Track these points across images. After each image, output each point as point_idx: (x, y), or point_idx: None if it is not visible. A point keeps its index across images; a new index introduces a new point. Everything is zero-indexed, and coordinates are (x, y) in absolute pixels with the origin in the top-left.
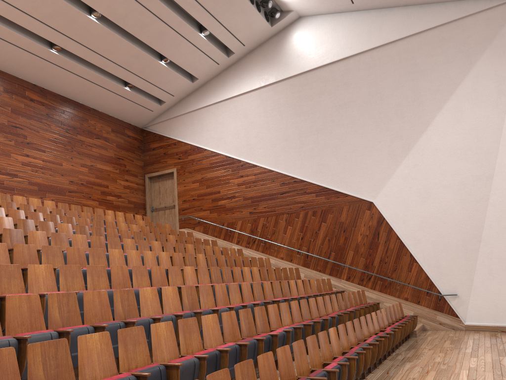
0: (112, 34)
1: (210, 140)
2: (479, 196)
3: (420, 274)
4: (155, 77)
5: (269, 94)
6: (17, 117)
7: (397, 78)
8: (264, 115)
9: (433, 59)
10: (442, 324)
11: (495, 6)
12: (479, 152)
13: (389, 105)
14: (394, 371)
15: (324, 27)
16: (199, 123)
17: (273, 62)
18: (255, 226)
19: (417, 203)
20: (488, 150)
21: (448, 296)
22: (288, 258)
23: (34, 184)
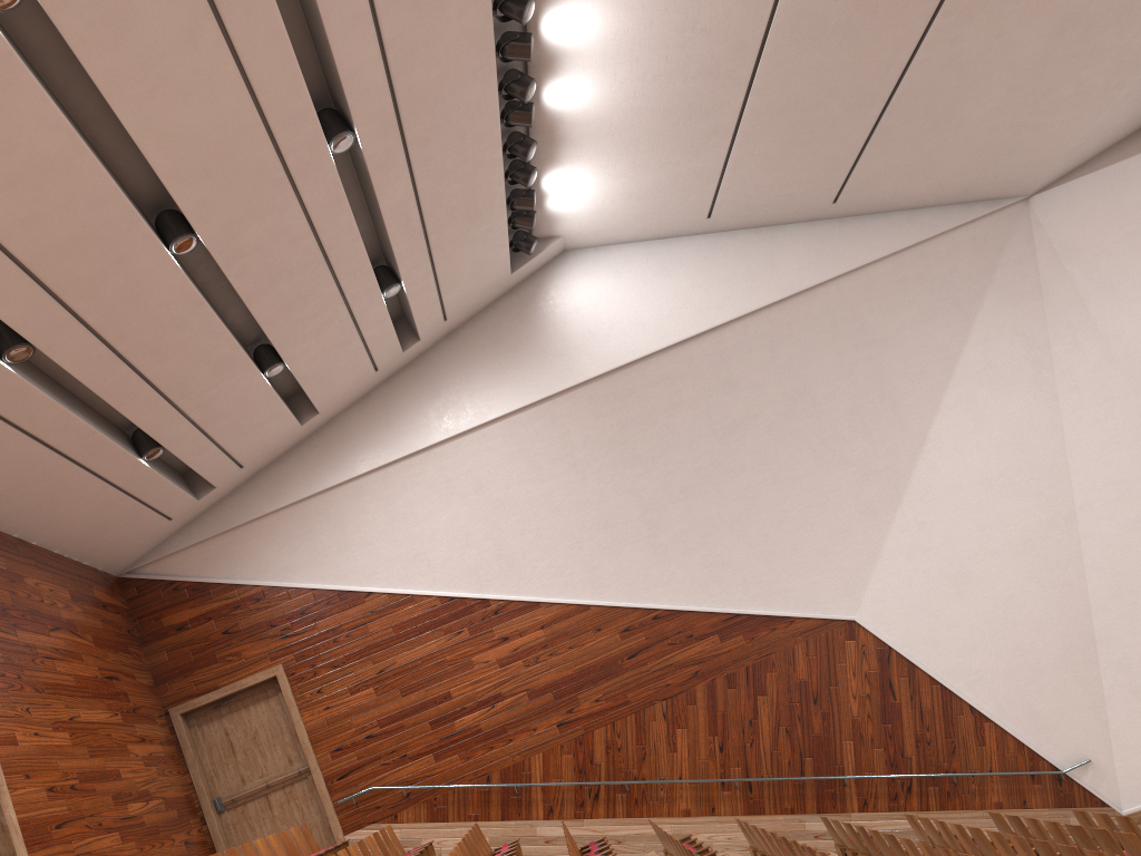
0: (197, 301)
1: (378, 565)
2: (1063, 557)
3: (1004, 744)
4: (229, 419)
5: (536, 427)
6: None
7: (836, 359)
8: (532, 476)
9: (896, 315)
10: None
11: (980, 217)
12: (1036, 475)
13: (834, 412)
14: None
15: (636, 269)
16: (332, 528)
17: (525, 353)
18: (586, 756)
19: (950, 598)
20: (1050, 468)
21: (1073, 769)
22: (704, 807)
23: None
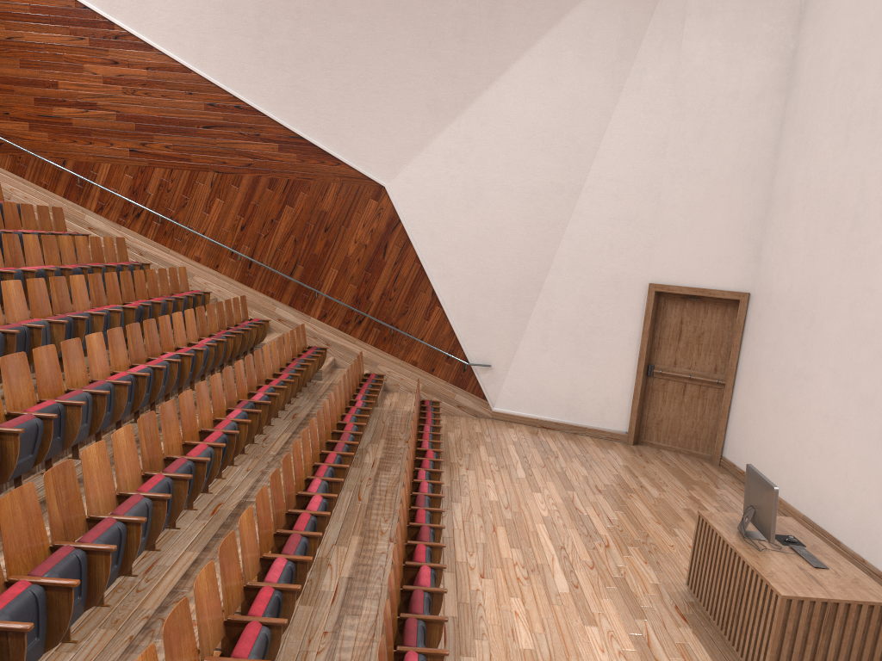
0: None
1: None
2: (554, 219)
3: (442, 327)
4: None
5: None
6: None
7: None
8: None
9: None
10: (461, 408)
11: None
12: (570, 145)
13: (446, 8)
14: (446, 527)
15: None
16: None
17: None
18: (142, 184)
19: (460, 207)
20: (584, 146)
21: (478, 366)
22: (212, 262)
23: None
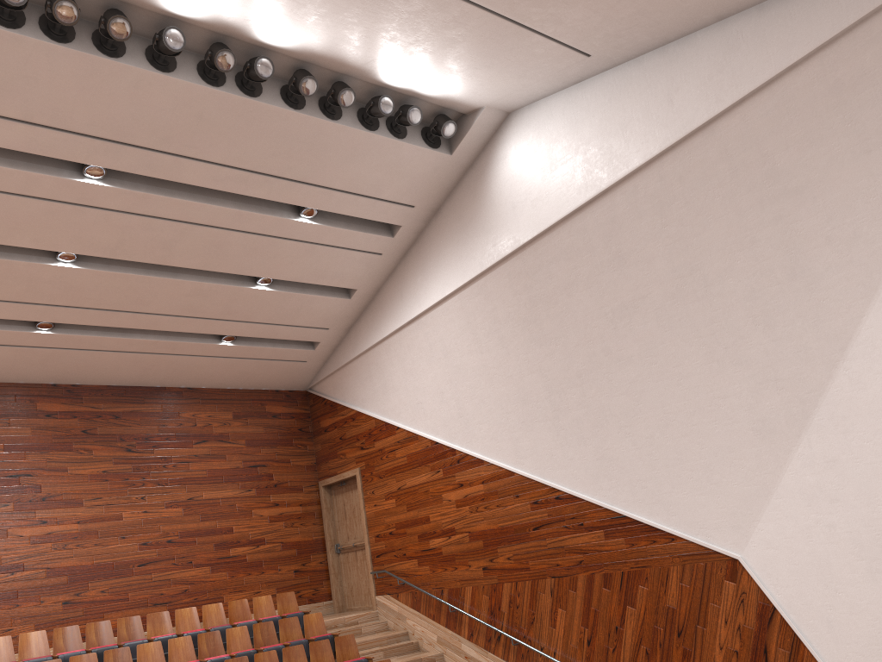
0: (121, 275)
1: (401, 407)
2: None
3: None
4: (264, 312)
5: (476, 302)
6: (18, 457)
7: (735, 222)
8: (475, 348)
9: (821, 148)
10: None
11: None
12: None
13: (729, 296)
14: None
15: (554, 125)
16: (379, 374)
17: (472, 229)
18: (496, 602)
19: (858, 573)
20: None
21: None
22: None
23: (61, 572)
